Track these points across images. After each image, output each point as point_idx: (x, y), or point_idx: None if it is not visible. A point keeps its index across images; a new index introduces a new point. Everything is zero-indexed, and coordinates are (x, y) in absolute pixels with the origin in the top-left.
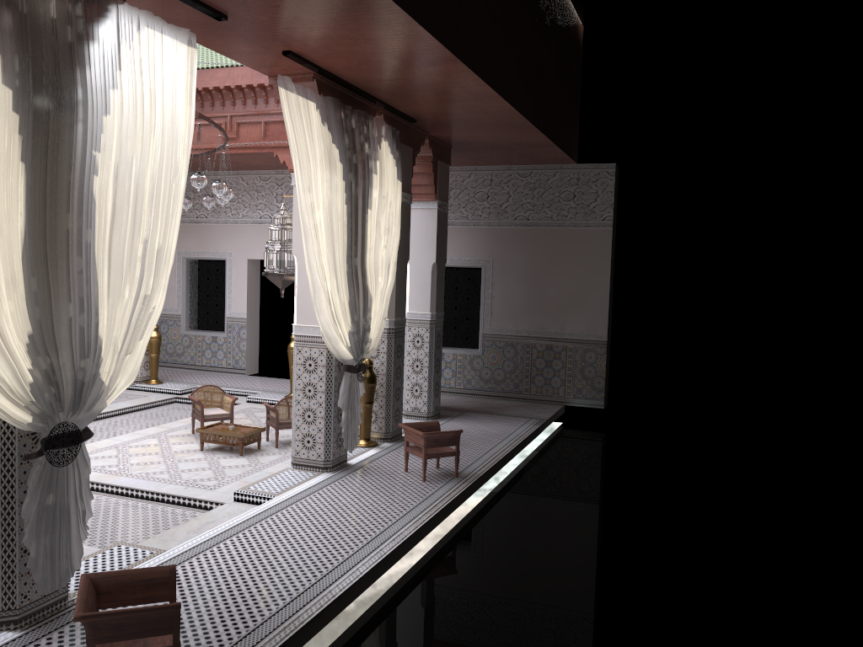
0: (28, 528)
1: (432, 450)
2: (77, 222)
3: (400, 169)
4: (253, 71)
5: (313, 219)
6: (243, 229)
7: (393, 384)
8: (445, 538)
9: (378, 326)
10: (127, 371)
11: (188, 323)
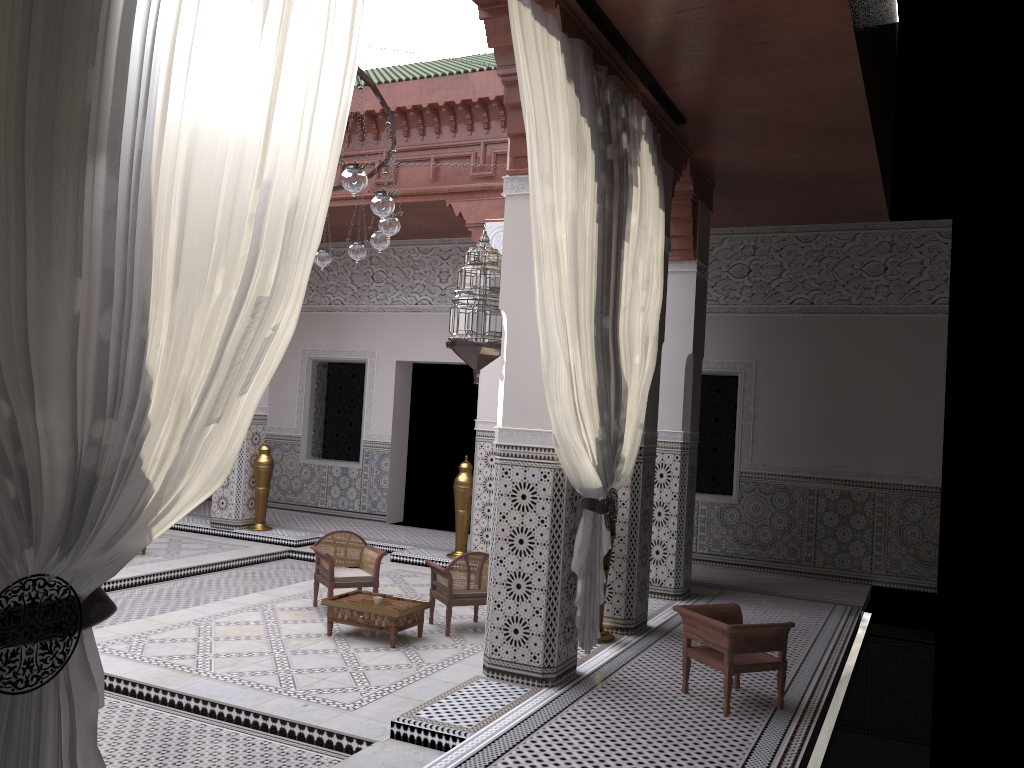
0: None
1: (737, 657)
2: (112, 94)
3: (662, 192)
4: (422, 86)
5: (554, 232)
6: (392, 319)
7: (639, 539)
8: None
9: (632, 437)
10: (207, 463)
11: (310, 448)
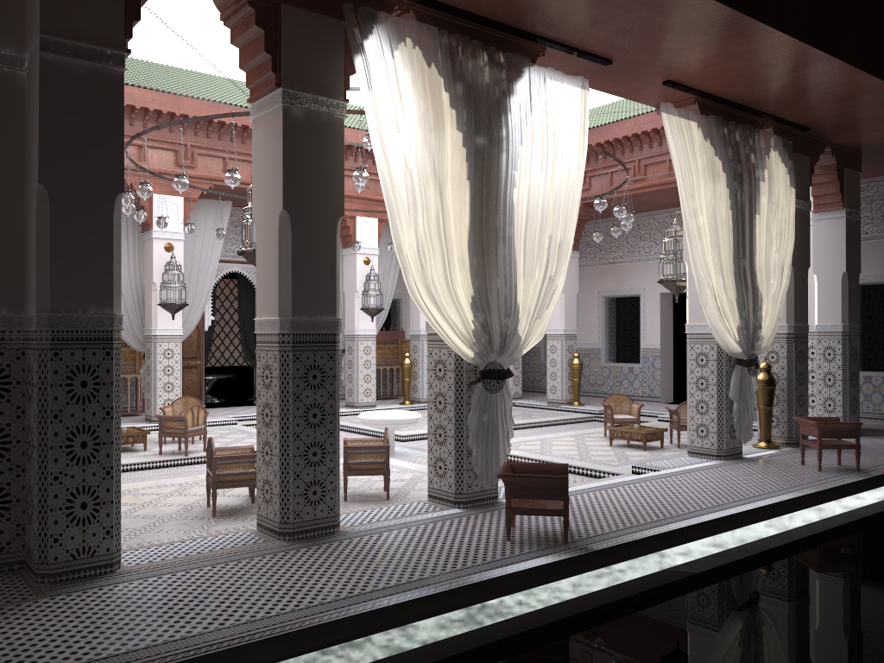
0: (471, 433)
1: (829, 442)
2: (502, 221)
3: (793, 177)
4: (656, 115)
5: (696, 222)
6: (655, 265)
7: (794, 389)
8: (834, 517)
9: (771, 325)
10: (537, 331)
11: (607, 355)
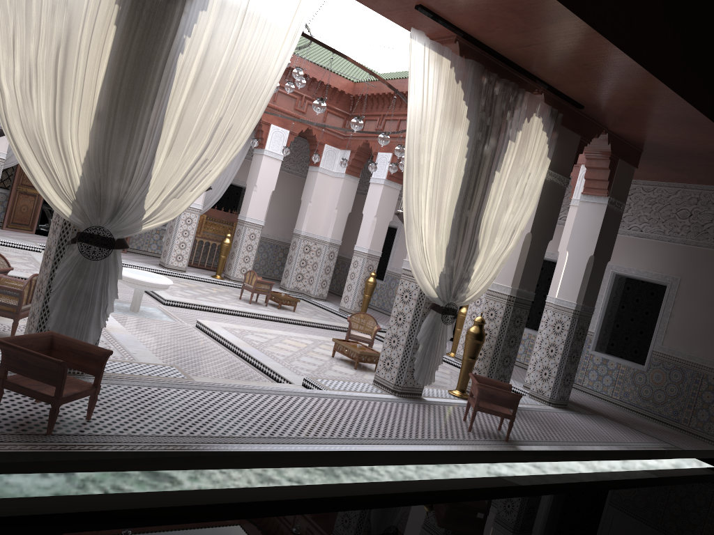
0: (52, 294)
1: (489, 406)
2: (156, 84)
3: (553, 148)
4: None
5: (418, 158)
6: None
7: (501, 349)
8: (444, 480)
9: (483, 282)
10: (170, 211)
11: None
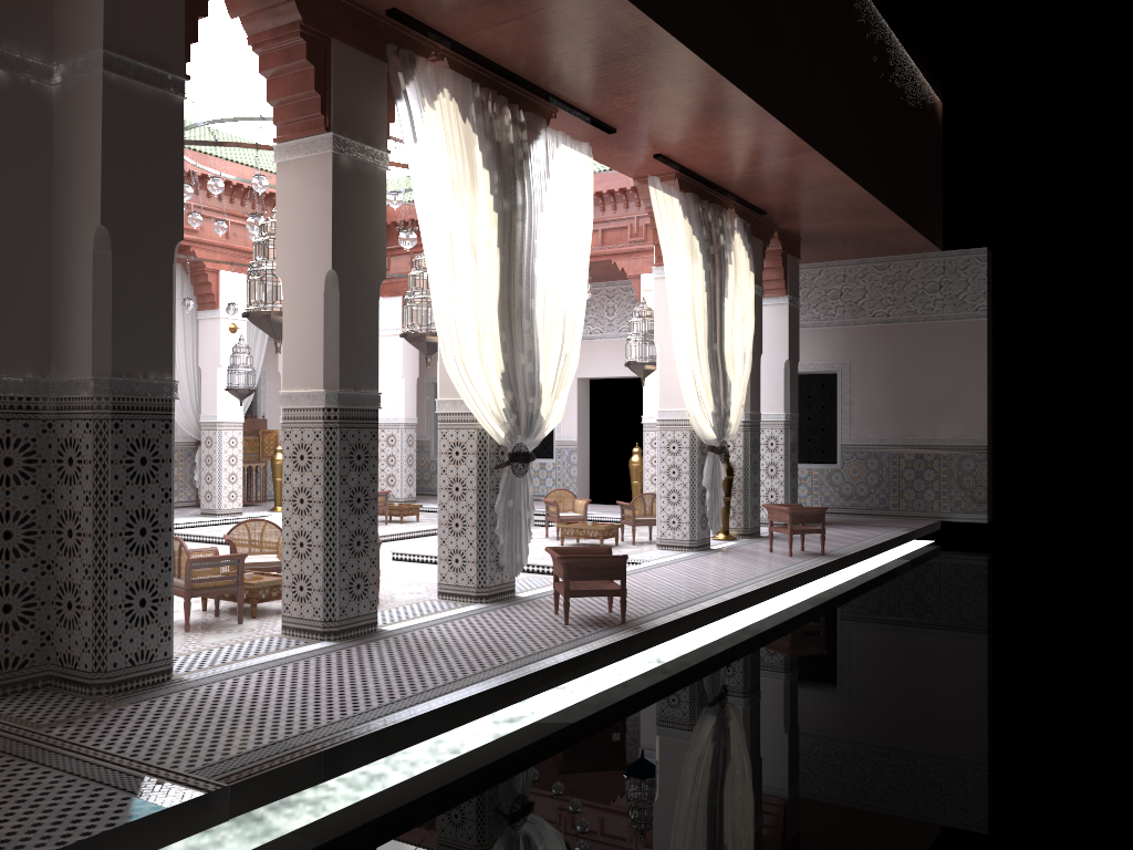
0: (499, 520)
1: (797, 528)
2: (525, 293)
3: (752, 261)
4: None
5: (680, 303)
6: None
7: (750, 478)
8: (816, 596)
9: (737, 412)
10: (556, 412)
11: None
